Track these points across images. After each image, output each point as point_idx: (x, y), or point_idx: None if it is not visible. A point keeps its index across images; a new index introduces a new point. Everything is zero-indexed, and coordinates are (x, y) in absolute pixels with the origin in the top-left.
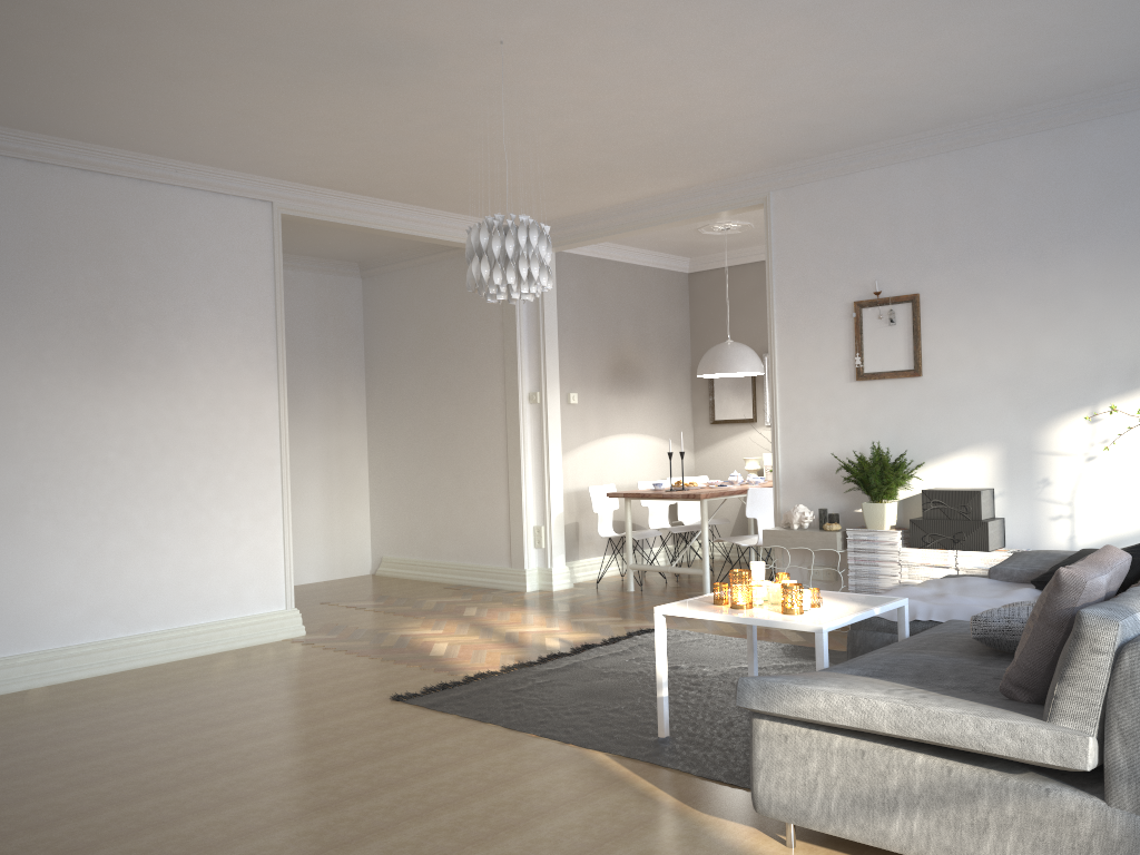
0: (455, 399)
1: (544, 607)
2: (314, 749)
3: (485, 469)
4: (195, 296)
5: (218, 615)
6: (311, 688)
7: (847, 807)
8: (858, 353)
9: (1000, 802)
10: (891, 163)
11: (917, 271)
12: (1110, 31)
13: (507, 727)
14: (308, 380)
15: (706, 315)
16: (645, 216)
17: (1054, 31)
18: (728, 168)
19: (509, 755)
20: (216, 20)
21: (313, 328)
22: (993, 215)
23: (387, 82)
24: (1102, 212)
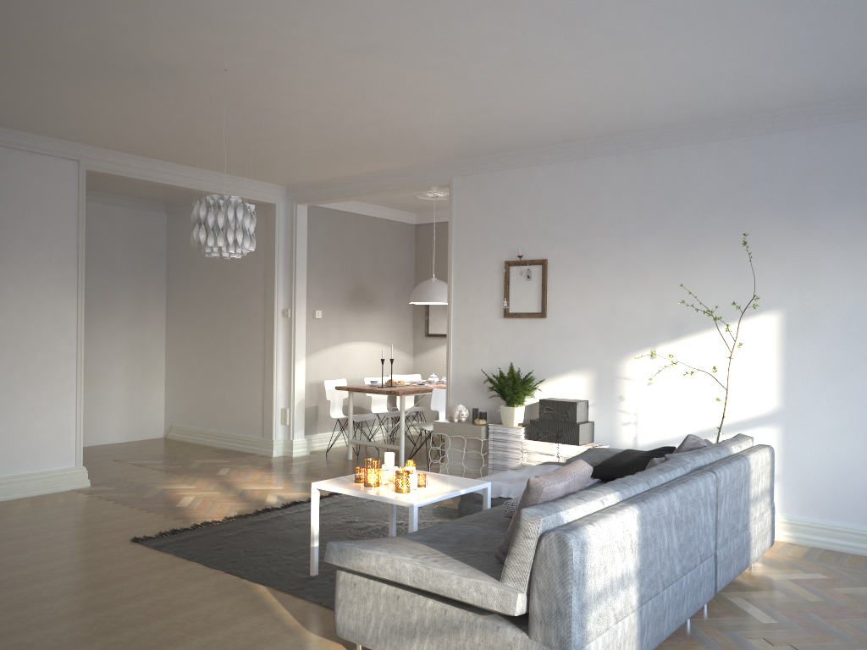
0: (230, 310)
1: (280, 470)
2: (55, 579)
3: (249, 364)
4: (11, 229)
5: (19, 470)
6: (75, 530)
7: (388, 633)
8: (506, 298)
9: (472, 633)
10: (533, 164)
11: (547, 243)
12: (657, 94)
13: (205, 565)
14: (119, 289)
15: (426, 256)
16: (368, 186)
17: (619, 91)
18: (423, 158)
19: (197, 586)
20: (4, 40)
21: (125, 250)
22: (597, 208)
23: (149, 88)
24: (665, 212)
